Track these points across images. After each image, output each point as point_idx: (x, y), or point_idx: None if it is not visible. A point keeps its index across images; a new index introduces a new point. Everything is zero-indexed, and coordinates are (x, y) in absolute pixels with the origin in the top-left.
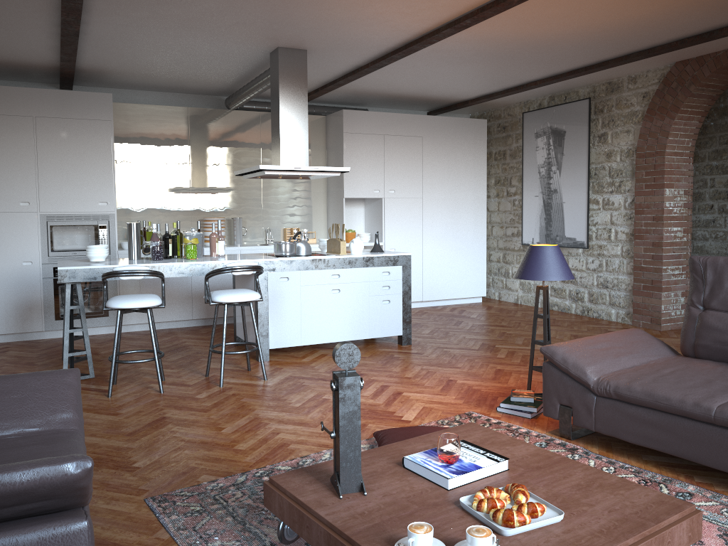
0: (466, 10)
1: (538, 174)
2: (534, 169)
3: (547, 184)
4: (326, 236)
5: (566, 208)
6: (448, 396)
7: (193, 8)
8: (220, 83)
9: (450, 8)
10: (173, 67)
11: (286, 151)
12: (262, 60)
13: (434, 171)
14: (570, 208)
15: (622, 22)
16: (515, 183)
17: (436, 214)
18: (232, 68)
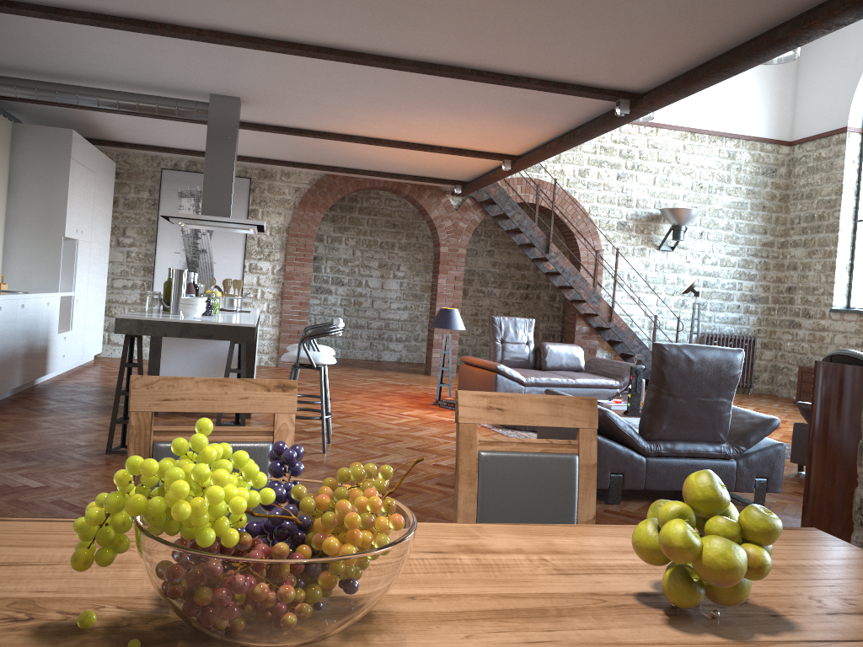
0: (393, 139)
1: (181, 232)
2: (175, 226)
3: (194, 243)
4: (0, 280)
5: (217, 268)
6: (417, 410)
7: (335, 82)
8: (14, 64)
9: (395, 136)
10: (74, 52)
11: (232, 203)
12: (176, 89)
13: (97, 213)
14: (222, 269)
15: (397, 162)
16: (132, 234)
17: (94, 261)
18: (114, 76)
